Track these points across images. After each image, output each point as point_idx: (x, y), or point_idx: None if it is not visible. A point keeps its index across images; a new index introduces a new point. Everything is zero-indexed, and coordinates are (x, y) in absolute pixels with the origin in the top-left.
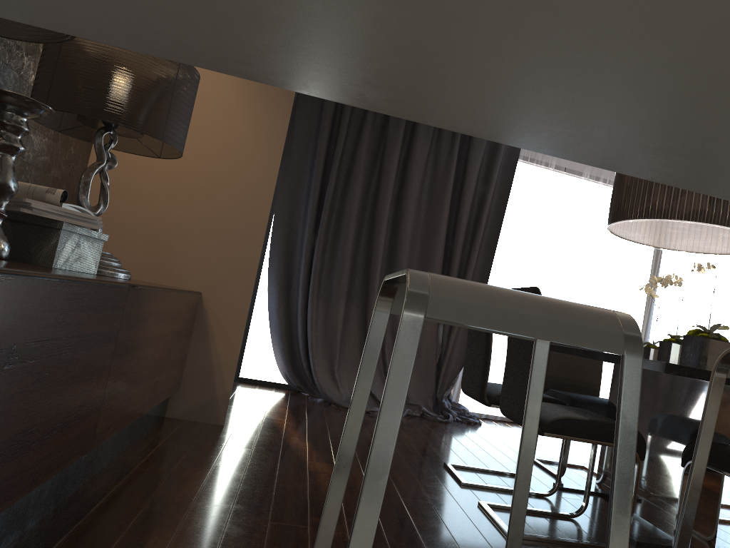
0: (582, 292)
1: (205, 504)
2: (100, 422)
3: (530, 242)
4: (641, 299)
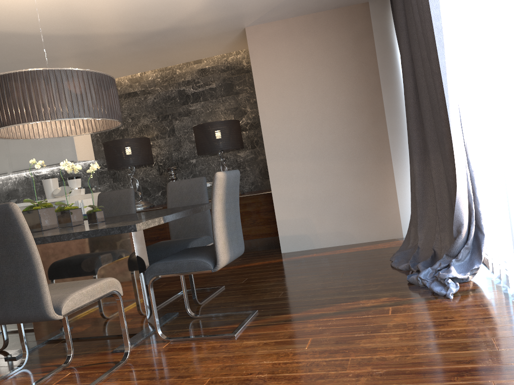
0: None
1: None
2: None
3: None
4: None
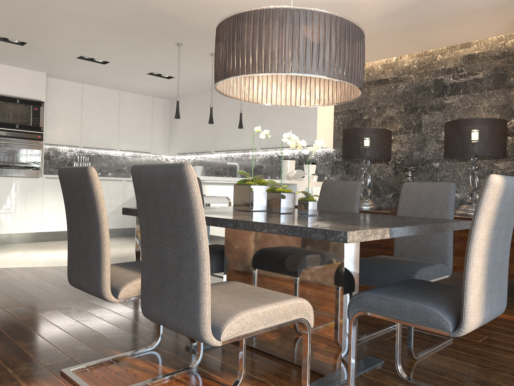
0: None
1: None
2: None
3: None
4: None
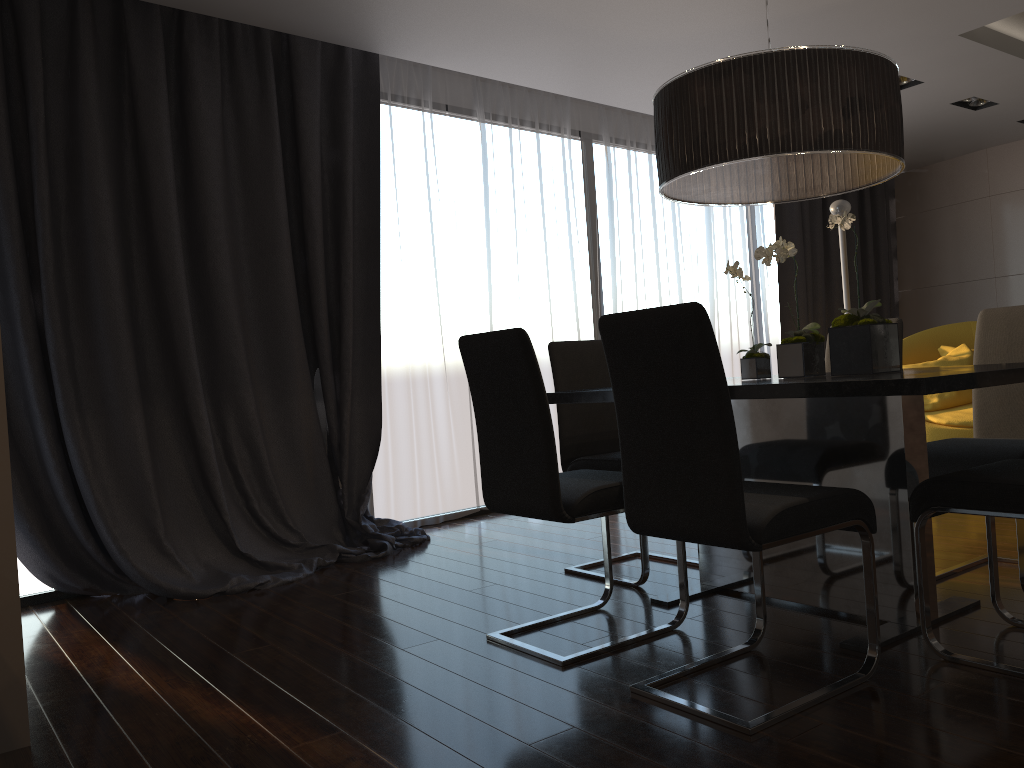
0: (513, 297)
1: None
2: None
3: (422, 234)
4: (587, 288)
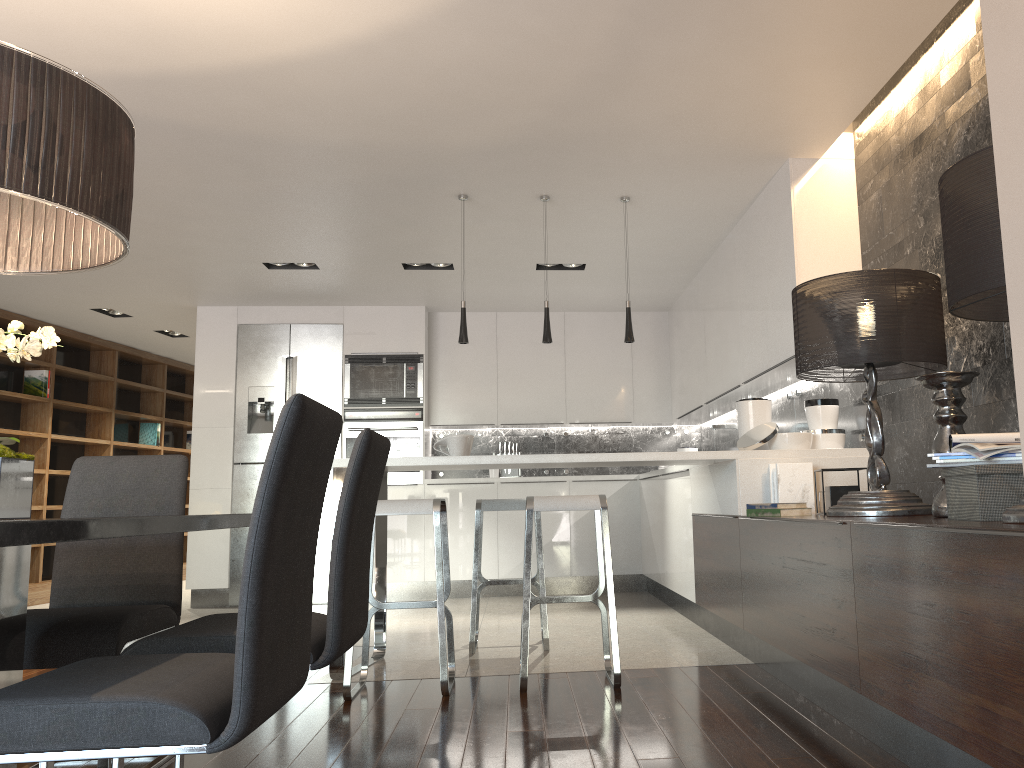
0: None
1: (758, 762)
2: (862, 667)
3: None
4: None
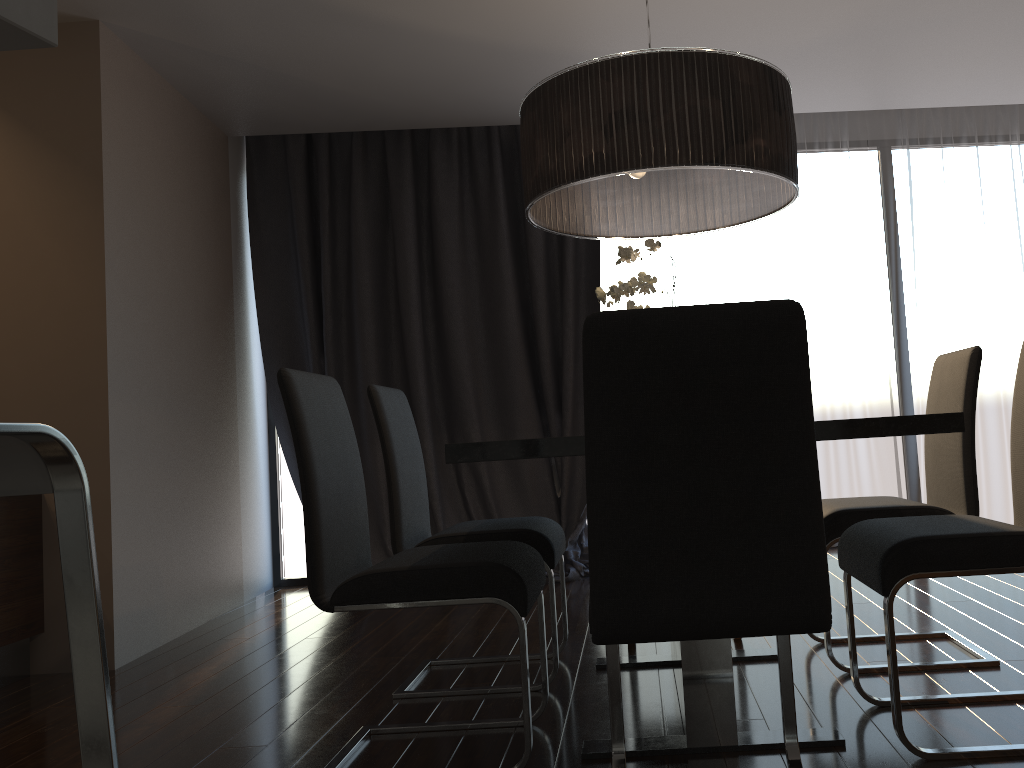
0: None
1: None
2: None
3: (664, 277)
4: (876, 314)
